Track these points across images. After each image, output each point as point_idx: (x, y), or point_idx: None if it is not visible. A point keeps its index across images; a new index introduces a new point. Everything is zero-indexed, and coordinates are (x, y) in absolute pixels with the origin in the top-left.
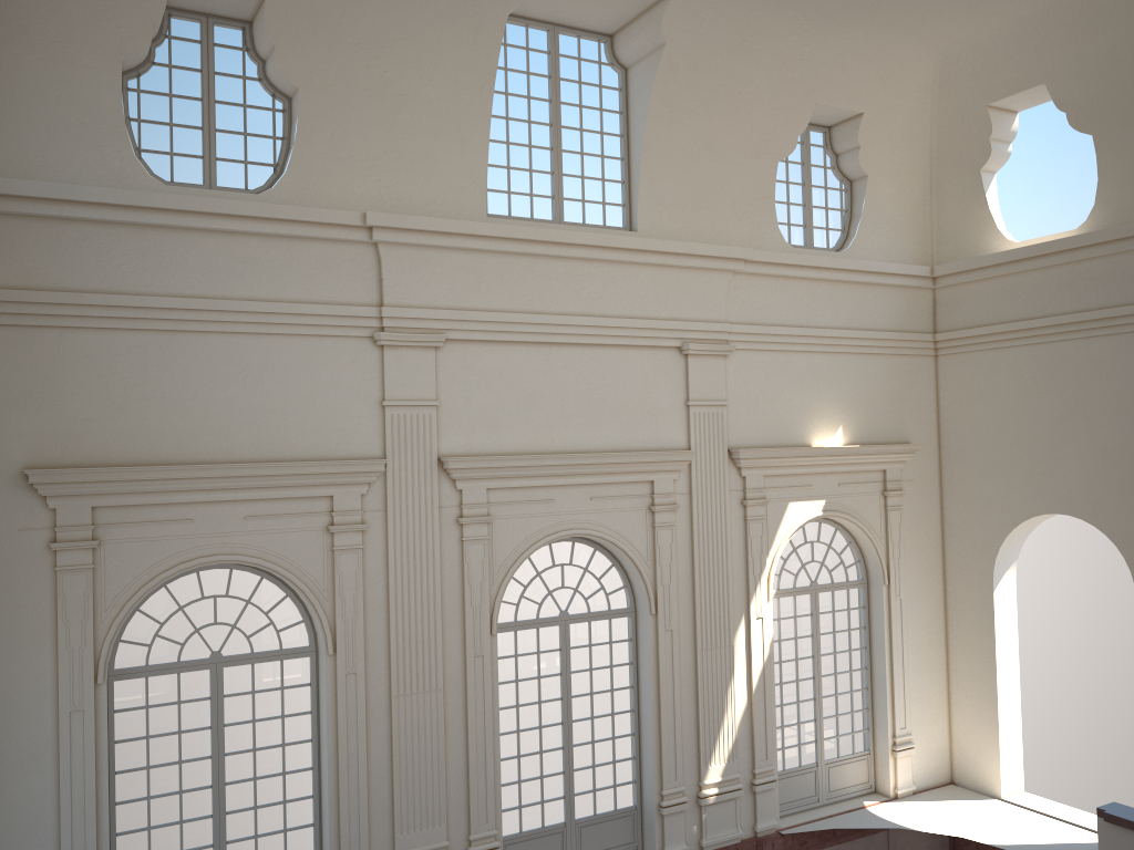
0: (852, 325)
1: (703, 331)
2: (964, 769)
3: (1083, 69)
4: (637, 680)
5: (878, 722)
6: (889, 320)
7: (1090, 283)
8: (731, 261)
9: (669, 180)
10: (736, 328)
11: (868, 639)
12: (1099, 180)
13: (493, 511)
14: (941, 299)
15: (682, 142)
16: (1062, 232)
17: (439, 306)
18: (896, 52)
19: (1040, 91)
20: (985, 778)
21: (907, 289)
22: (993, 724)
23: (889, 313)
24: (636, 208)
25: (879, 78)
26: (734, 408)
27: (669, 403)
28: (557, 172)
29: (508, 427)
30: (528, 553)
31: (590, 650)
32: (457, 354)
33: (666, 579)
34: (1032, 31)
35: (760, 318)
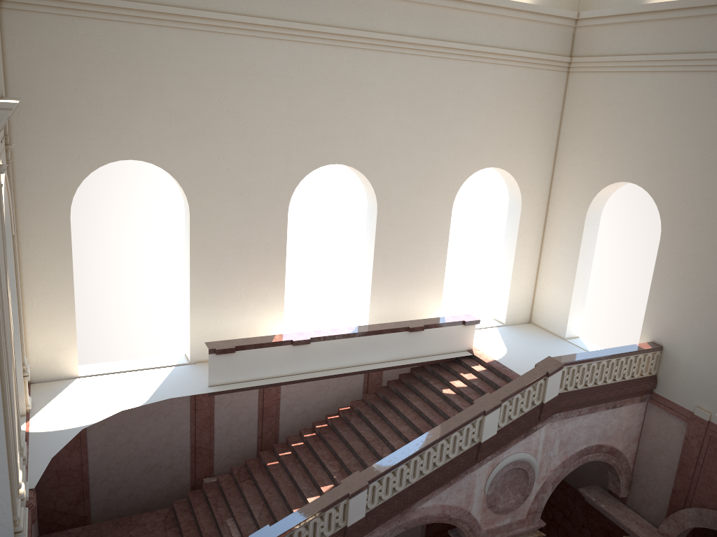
0: None
1: None
2: (41, 369)
3: None
4: None
5: None
6: None
7: None
8: None
9: None
10: None
11: None
12: None
13: None
14: None
15: None
16: None
17: None
18: None
19: None
20: (63, 368)
21: None
22: (72, 325)
23: None
24: None
25: None
26: None
27: None
28: None
29: None
30: None
31: None
32: None
33: None
34: None
35: None
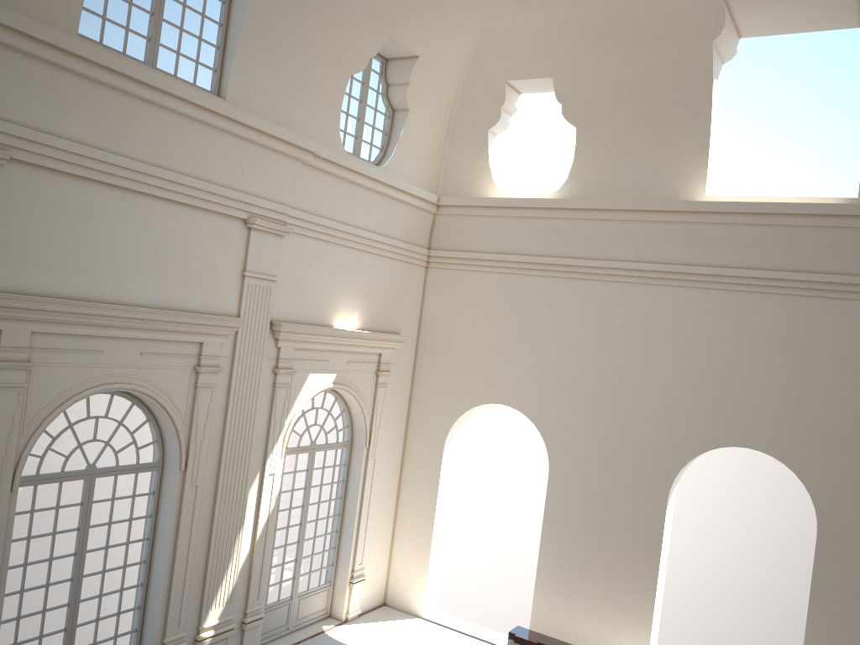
0: (377, 230)
1: (269, 209)
2: (396, 594)
3: (583, 75)
4: (154, 532)
5: (342, 559)
6: (402, 232)
7: (554, 236)
8: (303, 152)
9: (262, 60)
10: (295, 213)
11: (345, 490)
12: (574, 162)
13: (34, 357)
14: (439, 223)
15: (280, 28)
16: (540, 194)
17: (7, 118)
18: (457, 15)
19: (545, 82)
20: (412, 601)
21: (418, 210)
22: (426, 560)
23: (403, 226)
24: (228, 77)
25: (438, 31)
26: (281, 285)
27: (228, 270)
28: (158, 14)
29: (66, 269)
30: (68, 405)
31: (113, 504)
32: (20, 178)
33: (199, 437)
34: (557, 34)
35: (313, 208)
